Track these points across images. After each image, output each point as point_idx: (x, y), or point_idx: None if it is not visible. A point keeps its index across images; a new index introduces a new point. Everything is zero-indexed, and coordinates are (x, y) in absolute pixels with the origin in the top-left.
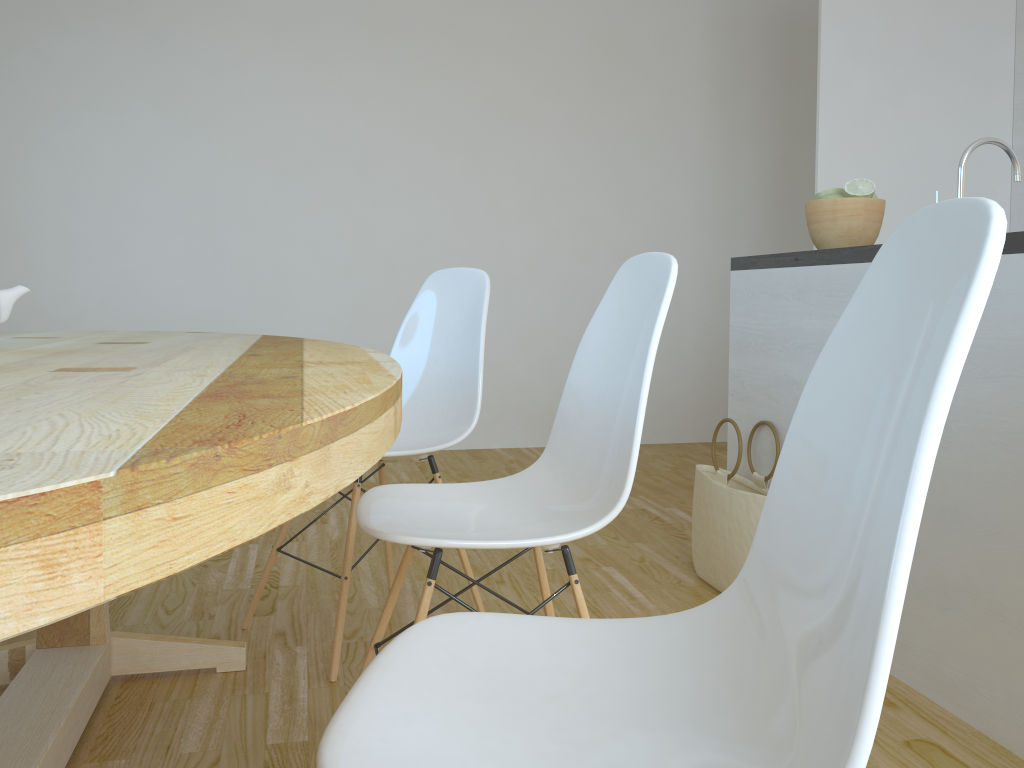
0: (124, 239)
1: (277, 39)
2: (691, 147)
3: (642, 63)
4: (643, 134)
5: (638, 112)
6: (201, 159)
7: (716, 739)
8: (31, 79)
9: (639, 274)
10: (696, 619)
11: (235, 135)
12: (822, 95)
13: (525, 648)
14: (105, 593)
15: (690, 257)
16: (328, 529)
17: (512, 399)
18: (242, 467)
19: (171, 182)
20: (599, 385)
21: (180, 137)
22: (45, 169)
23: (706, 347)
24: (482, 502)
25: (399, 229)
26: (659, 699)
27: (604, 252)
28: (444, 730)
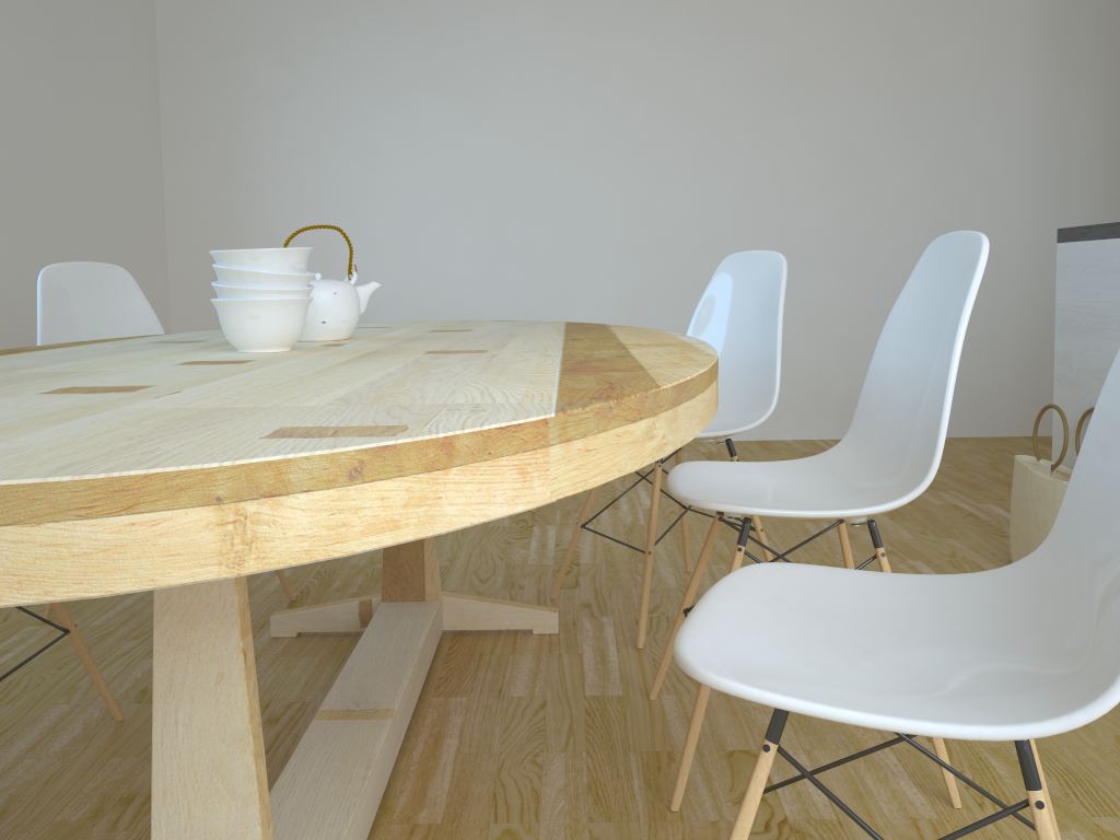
0: (414, 232)
1: (555, 20)
2: (1014, 101)
3: (954, 9)
4: (955, 90)
5: (949, 65)
6: (484, 149)
7: (1017, 668)
8: (328, 81)
9: (948, 253)
10: (1002, 577)
11: (516, 122)
12: None
13: (838, 593)
14: (551, 496)
15: (1012, 227)
16: (620, 514)
17: (805, 388)
18: (624, 417)
19: (456, 173)
20: (905, 366)
21: (464, 128)
22: (342, 167)
23: (1032, 329)
24: (786, 480)
25: (682, 210)
26: (964, 638)
27: (909, 225)
28: (772, 645)
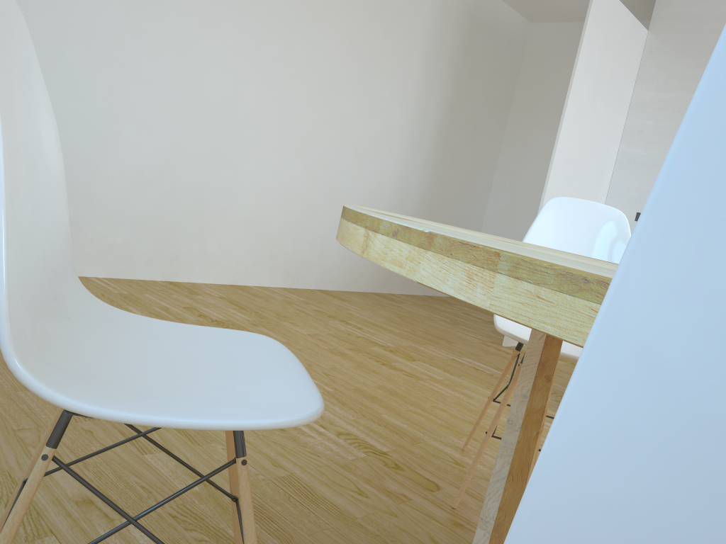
0: None
1: None
2: (410, 82)
3: (399, 10)
4: (388, 63)
5: (389, 46)
6: None
7: None
8: None
9: None
10: None
11: None
12: (571, 91)
13: None
14: None
15: (392, 161)
16: None
17: (269, 247)
18: None
19: None
20: None
21: None
22: None
23: None
24: None
25: (220, 88)
26: None
27: (348, 145)
28: None
